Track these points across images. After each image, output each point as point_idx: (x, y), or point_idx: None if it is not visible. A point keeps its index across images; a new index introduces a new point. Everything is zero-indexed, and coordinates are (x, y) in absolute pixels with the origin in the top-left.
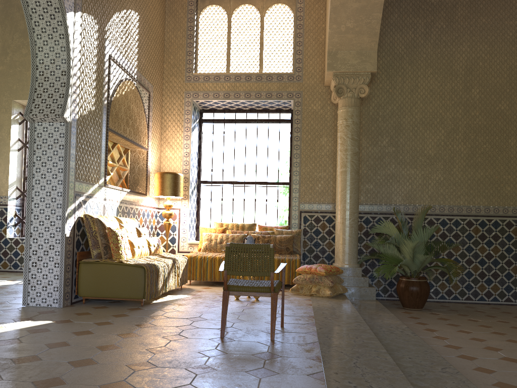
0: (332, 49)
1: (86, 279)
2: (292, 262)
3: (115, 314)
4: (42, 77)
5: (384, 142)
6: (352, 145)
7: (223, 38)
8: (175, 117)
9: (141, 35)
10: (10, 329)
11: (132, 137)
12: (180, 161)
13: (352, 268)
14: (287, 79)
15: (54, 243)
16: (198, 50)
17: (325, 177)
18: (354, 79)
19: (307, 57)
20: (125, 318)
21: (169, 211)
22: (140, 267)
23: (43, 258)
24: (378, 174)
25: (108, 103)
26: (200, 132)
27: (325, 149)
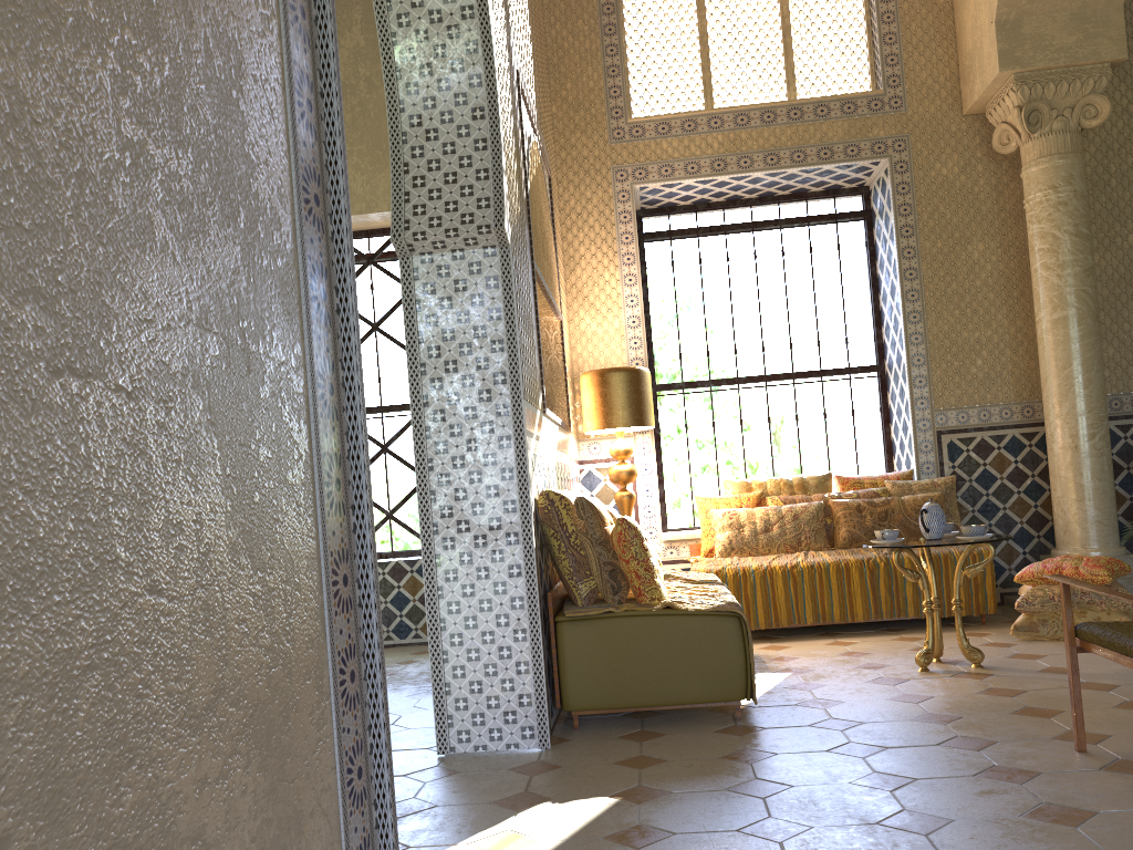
0: (1008, 15)
1: (583, 664)
2: (973, 559)
3: (725, 753)
4: (418, 131)
5: (1132, 239)
6: (1079, 250)
7: (687, 25)
8: (595, 233)
9: (531, 26)
10: (547, 839)
11: (548, 285)
12: (620, 340)
13: (1116, 558)
14: (866, 109)
15: (506, 577)
16: (627, 62)
17: (991, 339)
18: (1069, 84)
19: (913, 49)
20: (780, 763)
21: (628, 465)
22: (727, 615)
23: (480, 620)
24: (1125, 318)
25: (528, 198)
26: (641, 265)
27: (983, 271)
